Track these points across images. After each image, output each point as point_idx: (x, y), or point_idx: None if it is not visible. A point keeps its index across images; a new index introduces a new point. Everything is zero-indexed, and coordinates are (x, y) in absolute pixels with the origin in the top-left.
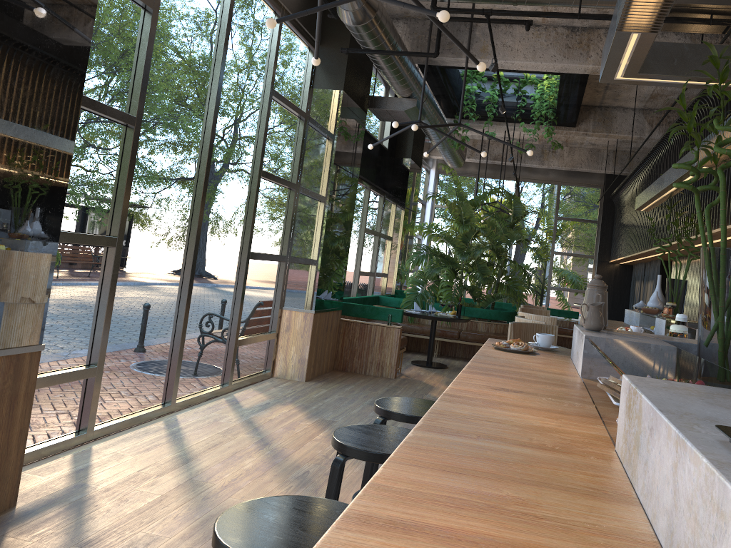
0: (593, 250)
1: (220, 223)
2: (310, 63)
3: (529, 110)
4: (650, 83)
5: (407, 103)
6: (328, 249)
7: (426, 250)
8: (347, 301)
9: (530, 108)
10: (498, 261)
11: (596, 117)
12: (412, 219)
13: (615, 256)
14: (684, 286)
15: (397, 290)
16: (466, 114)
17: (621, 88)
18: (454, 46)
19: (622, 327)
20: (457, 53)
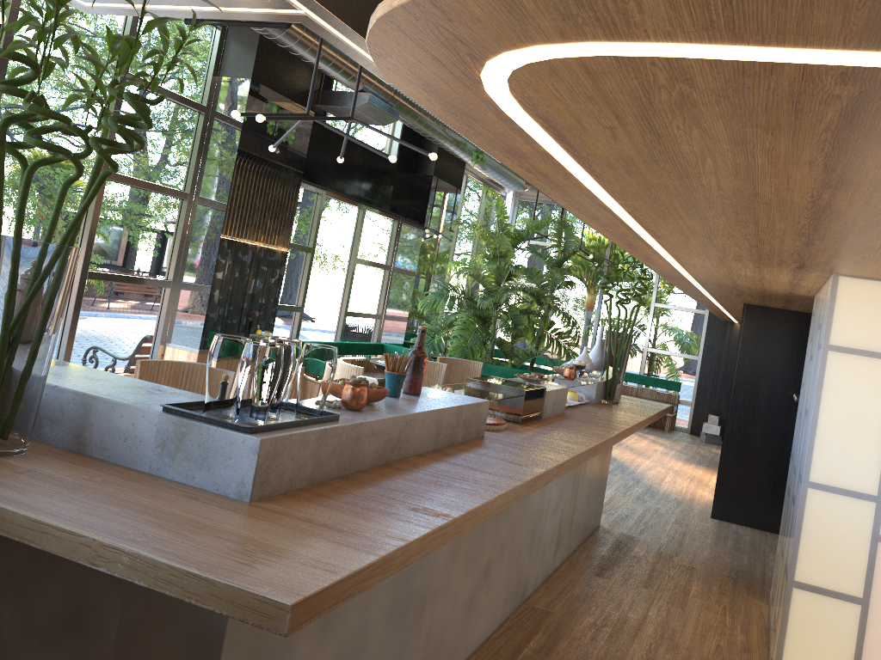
0: None
1: (25, 232)
2: (215, 45)
3: None
4: (130, 11)
5: (358, 99)
6: (228, 275)
7: (449, 291)
8: None
9: None
10: (539, 308)
11: None
12: (444, 252)
13: None
14: (625, 342)
15: (410, 338)
16: None
17: None
18: None
19: None
20: None
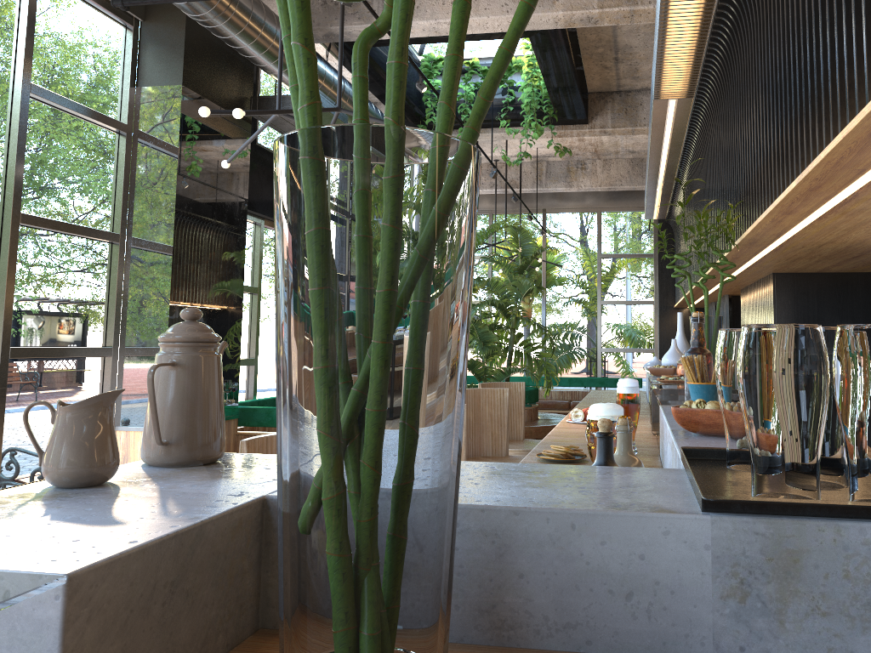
0: (652, 293)
1: None
2: (128, 48)
3: (520, 107)
4: None
5: None
6: None
7: None
8: (268, 403)
9: (521, 104)
10: (507, 321)
11: (615, 107)
12: None
13: (678, 298)
14: (718, 326)
15: None
16: (429, 120)
17: (636, 57)
18: (360, 8)
19: (577, 410)
20: (366, 17)
